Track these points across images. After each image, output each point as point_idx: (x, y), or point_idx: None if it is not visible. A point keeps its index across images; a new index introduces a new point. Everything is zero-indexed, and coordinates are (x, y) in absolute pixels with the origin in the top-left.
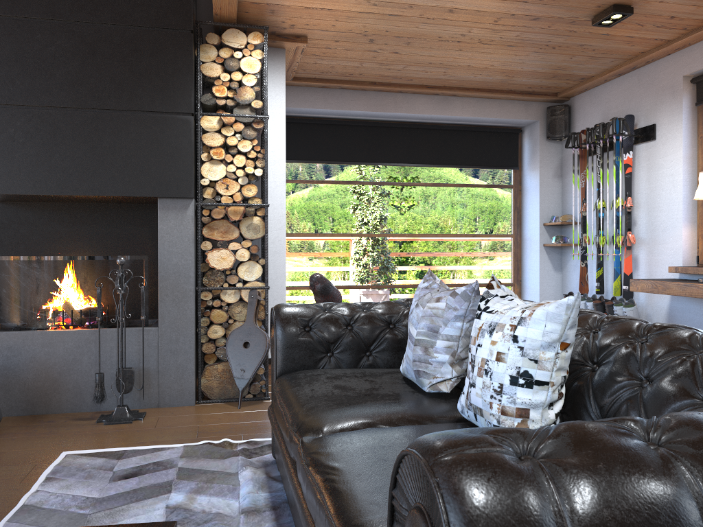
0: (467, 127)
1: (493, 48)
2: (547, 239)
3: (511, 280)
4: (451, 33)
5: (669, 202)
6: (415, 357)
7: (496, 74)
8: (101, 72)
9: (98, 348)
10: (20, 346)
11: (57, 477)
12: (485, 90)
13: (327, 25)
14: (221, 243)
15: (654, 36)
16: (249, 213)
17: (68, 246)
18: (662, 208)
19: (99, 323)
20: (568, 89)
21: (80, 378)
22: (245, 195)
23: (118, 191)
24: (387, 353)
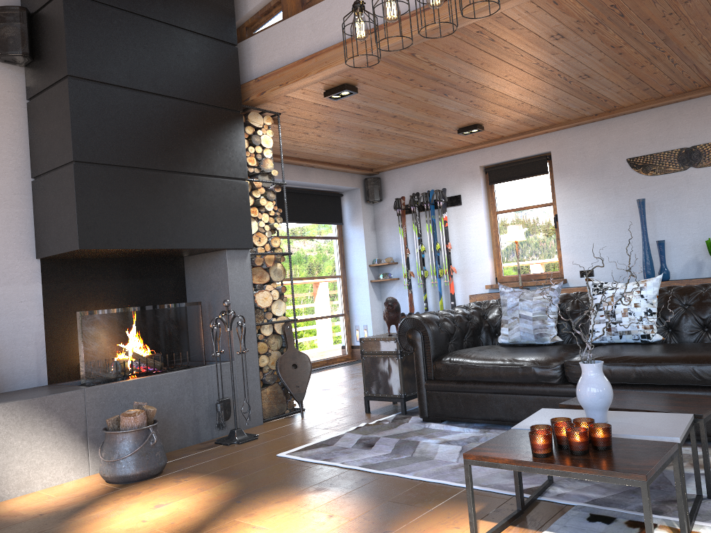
0: (312, 191)
1: (381, 139)
2: (372, 277)
3: (342, 312)
4: (373, 128)
5: (476, 244)
6: (535, 326)
7: (356, 154)
8: (184, 141)
9: (195, 386)
10: (135, 393)
11: (328, 458)
12: (333, 164)
13: (306, 115)
14: (259, 286)
15: (471, 141)
16: (278, 260)
17: (108, 300)
18: (471, 248)
19: (216, 359)
20: (384, 167)
21: (183, 415)
22: (273, 246)
23: (204, 244)
24: (472, 338)
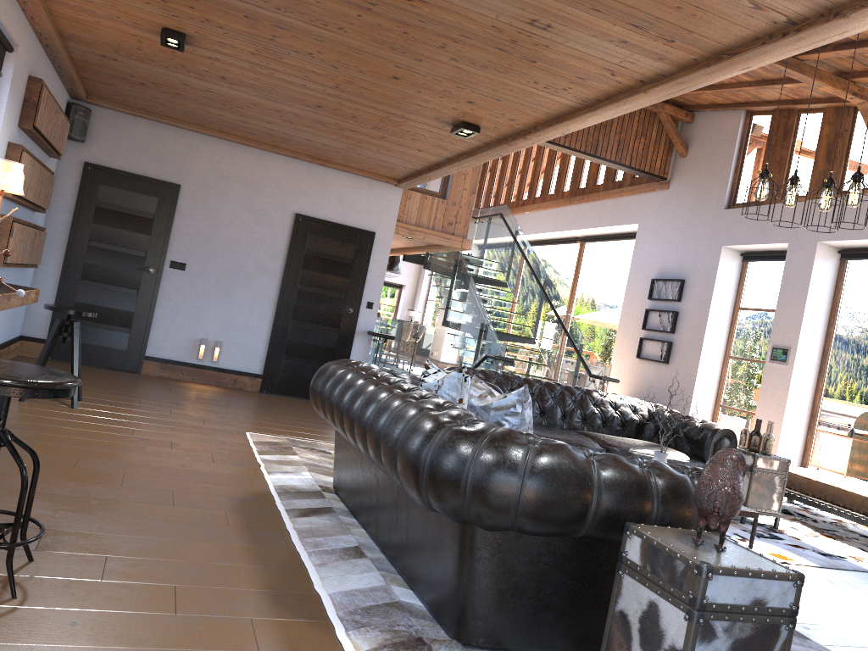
0: None
1: None
2: None
3: None
4: None
5: None
6: None
7: None
8: None
9: None
10: None
11: None
12: None
13: None
14: None
15: None
16: None
17: None
18: None
19: None
20: None
21: None
22: None
23: None
24: None
